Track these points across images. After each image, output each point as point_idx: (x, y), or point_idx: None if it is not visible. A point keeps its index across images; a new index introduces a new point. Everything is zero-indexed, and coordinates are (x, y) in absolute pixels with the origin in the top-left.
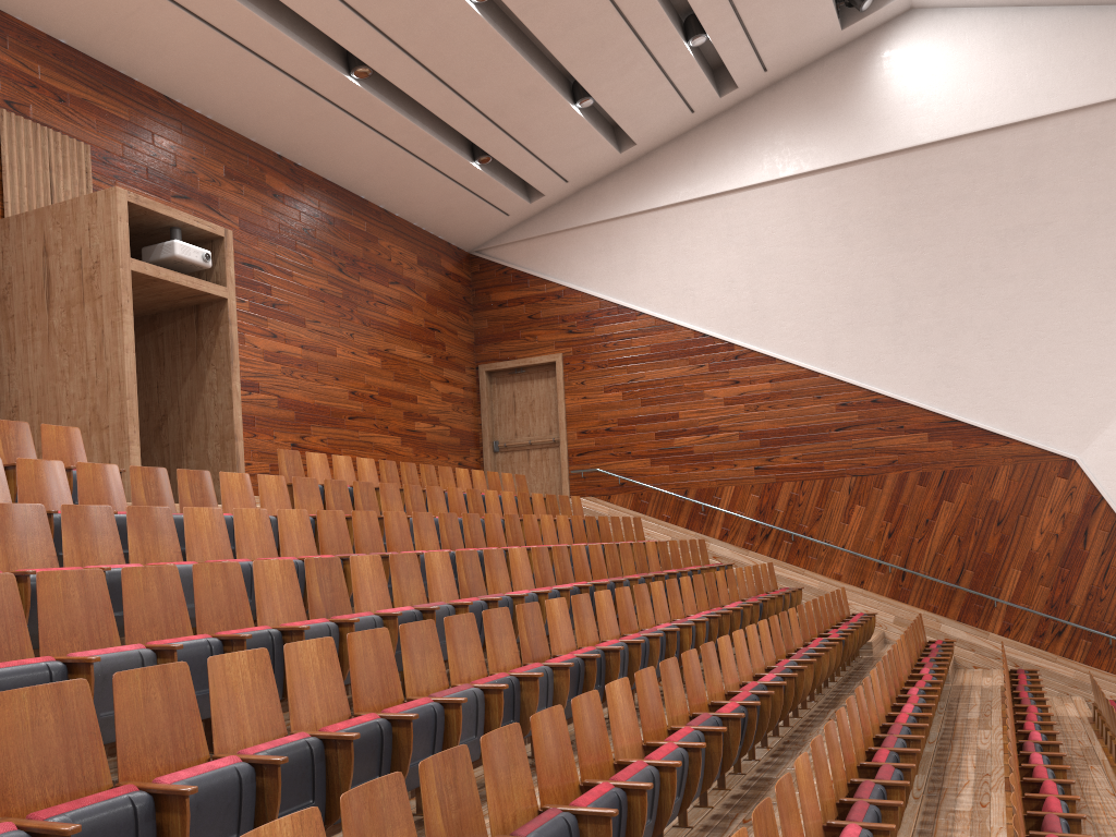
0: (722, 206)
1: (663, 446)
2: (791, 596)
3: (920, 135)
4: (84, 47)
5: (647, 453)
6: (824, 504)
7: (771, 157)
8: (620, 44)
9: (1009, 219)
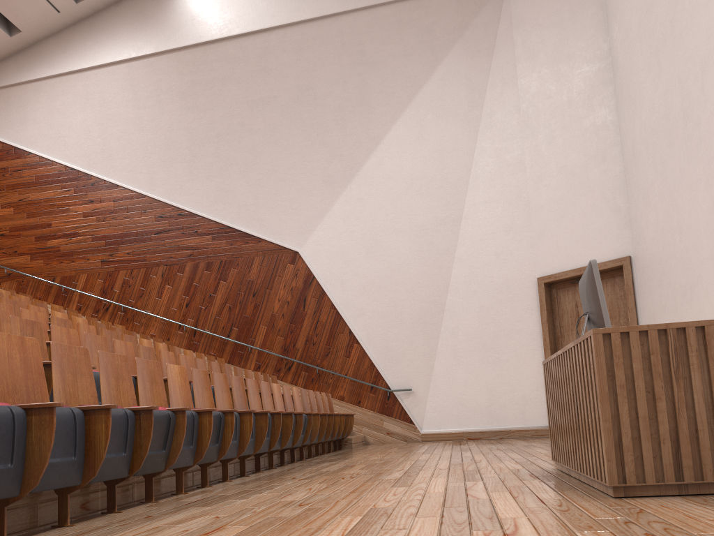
0: (82, 79)
1: (40, 246)
2: None
3: (200, 37)
4: None
5: (29, 252)
6: (146, 285)
7: (112, 47)
8: None
9: (254, 93)
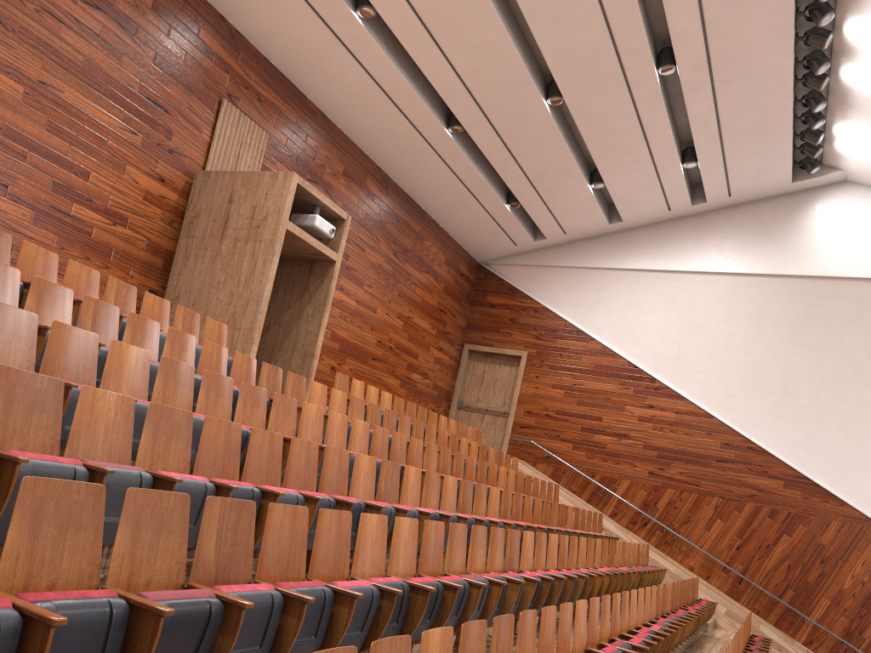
0: (672, 280)
1: (584, 437)
2: (658, 573)
3: (830, 270)
4: (284, 69)
5: (572, 440)
6: (694, 512)
7: (717, 255)
8: (636, 154)
9: None
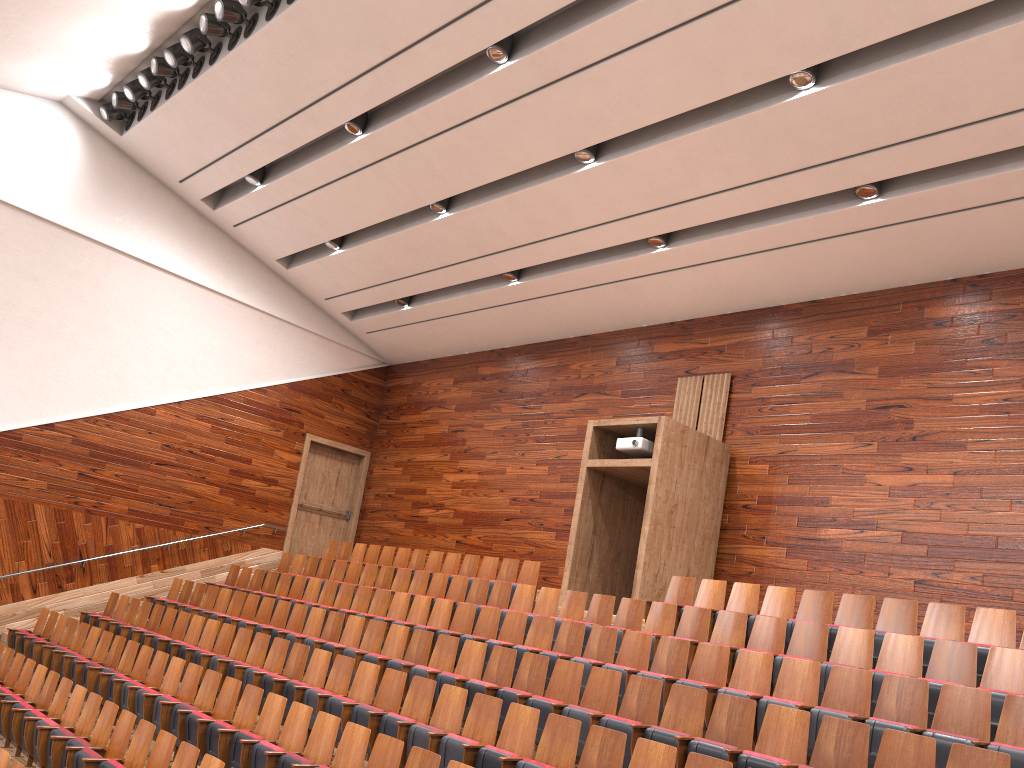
0: None
1: None
2: None
3: None
4: (738, 308)
5: None
6: None
7: None
8: None
9: None
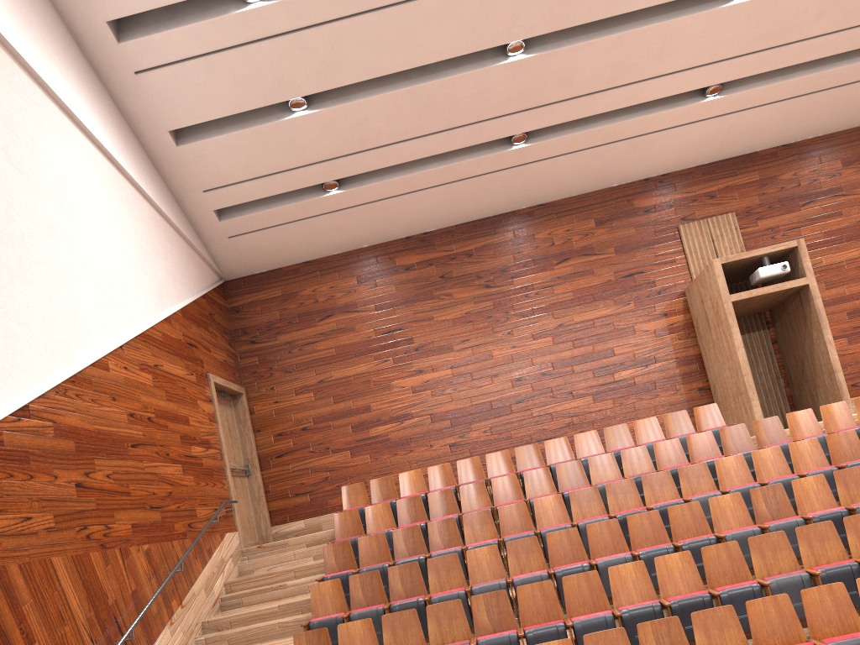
0: None
1: None
2: None
3: None
4: (718, 158)
5: None
6: None
7: None
8: None
9: None
